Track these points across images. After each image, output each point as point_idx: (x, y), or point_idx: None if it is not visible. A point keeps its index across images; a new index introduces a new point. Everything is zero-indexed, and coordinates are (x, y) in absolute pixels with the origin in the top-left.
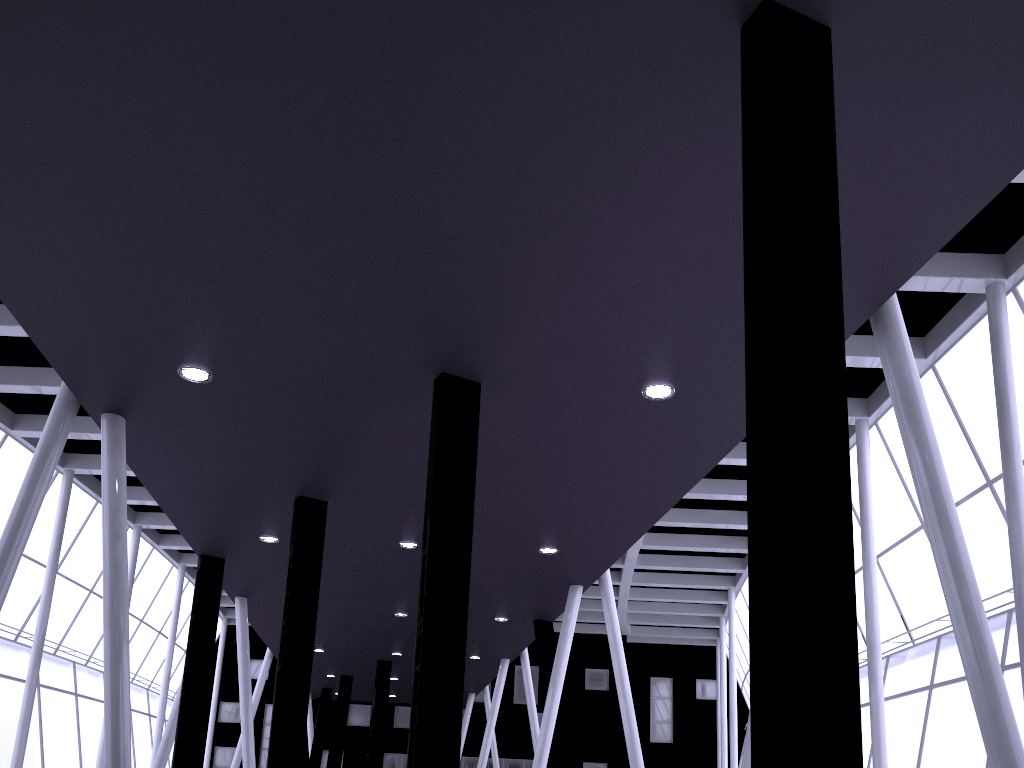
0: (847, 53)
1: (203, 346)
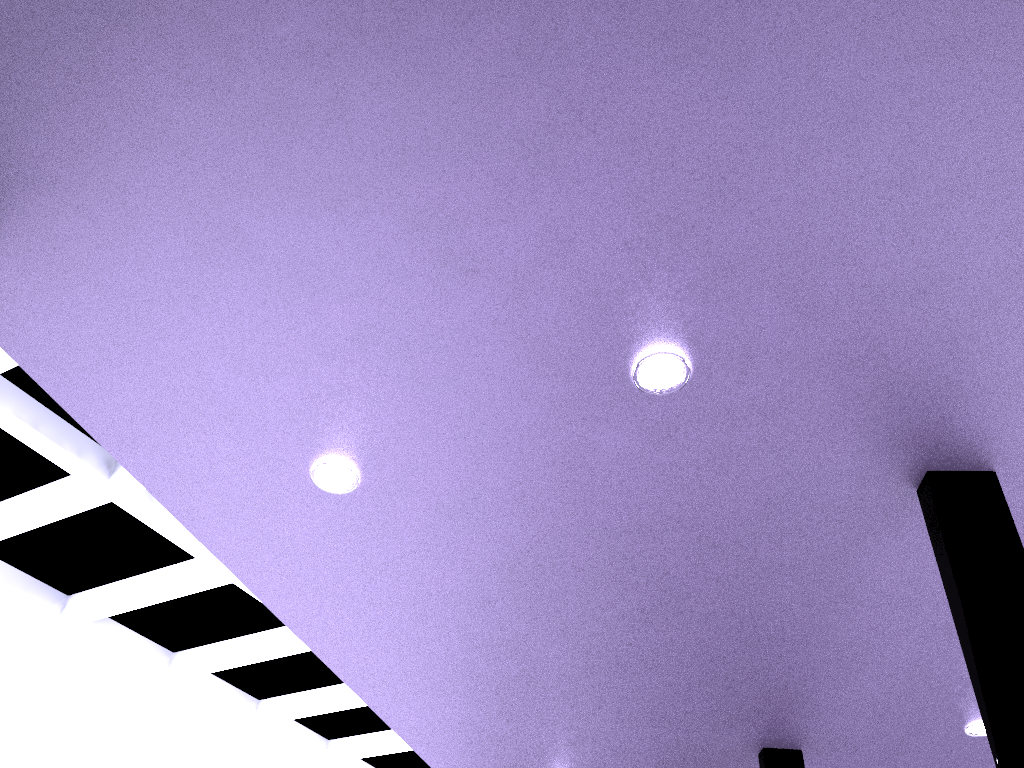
0: (1020, 479)
1: (563, 761)
